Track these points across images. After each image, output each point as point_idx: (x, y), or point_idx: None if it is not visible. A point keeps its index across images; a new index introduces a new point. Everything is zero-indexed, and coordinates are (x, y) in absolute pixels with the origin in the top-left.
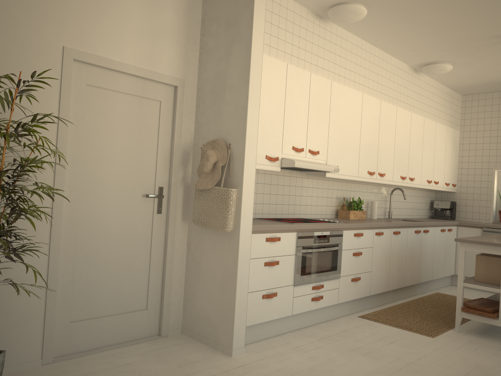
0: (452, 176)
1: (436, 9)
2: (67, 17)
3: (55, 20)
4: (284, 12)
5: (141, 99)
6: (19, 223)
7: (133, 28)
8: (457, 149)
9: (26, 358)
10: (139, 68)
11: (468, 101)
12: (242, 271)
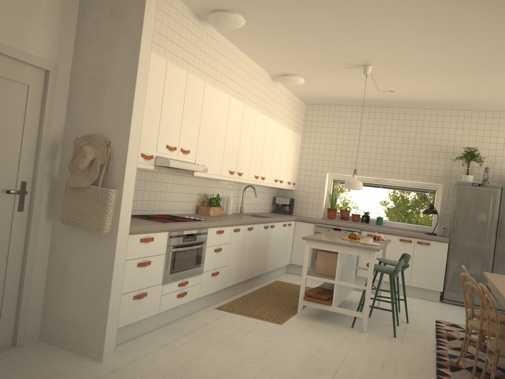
0: (293, 176)
1: (304, 33)
2: None
3: None
4: (167, 8)
5: (6, 81)
6: None
7: None
8: (298, 152)
9: None
10: (7, 46)
11: (310, 110)
12: (117, 274)
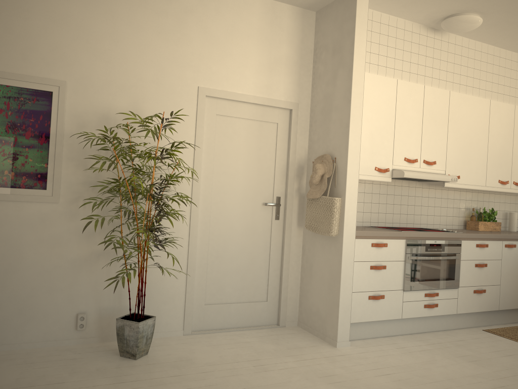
0: None
1: None
2: (201, 63)
3: (192, 67)
4: (393, 32)
5: (260, 123)
6: (167, 224)
7: (253, 65)
8: None
9: (172, 328)
10: (258, 97)
11: None
12: (346, 272)
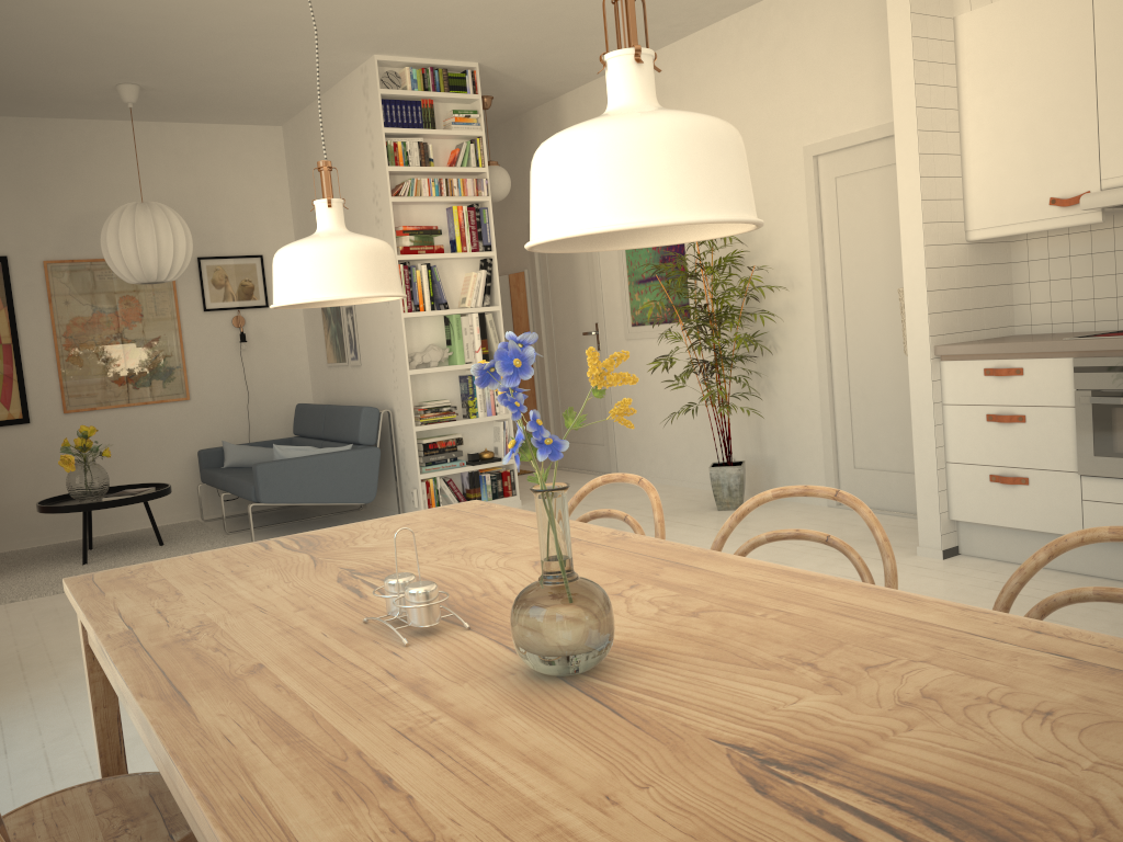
0: None
1: None
2: (803, 111)
3: (794, 122)
4: None
5: None
6: (793, 351)
7: (870, 74)
8: None
9: None
10: (882, 126)
11: None
12: (920, 423)
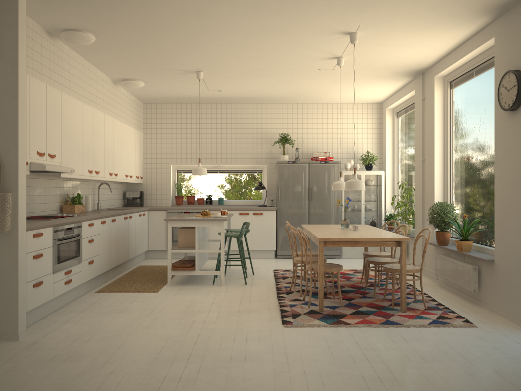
0: (140, 170)
1: (147, 48)
2: None
3: None
4: None
5: None
6: None
7: None
8: (142, 148)
9: None
10: None
11: (149, 109)
12: (22, 265)
